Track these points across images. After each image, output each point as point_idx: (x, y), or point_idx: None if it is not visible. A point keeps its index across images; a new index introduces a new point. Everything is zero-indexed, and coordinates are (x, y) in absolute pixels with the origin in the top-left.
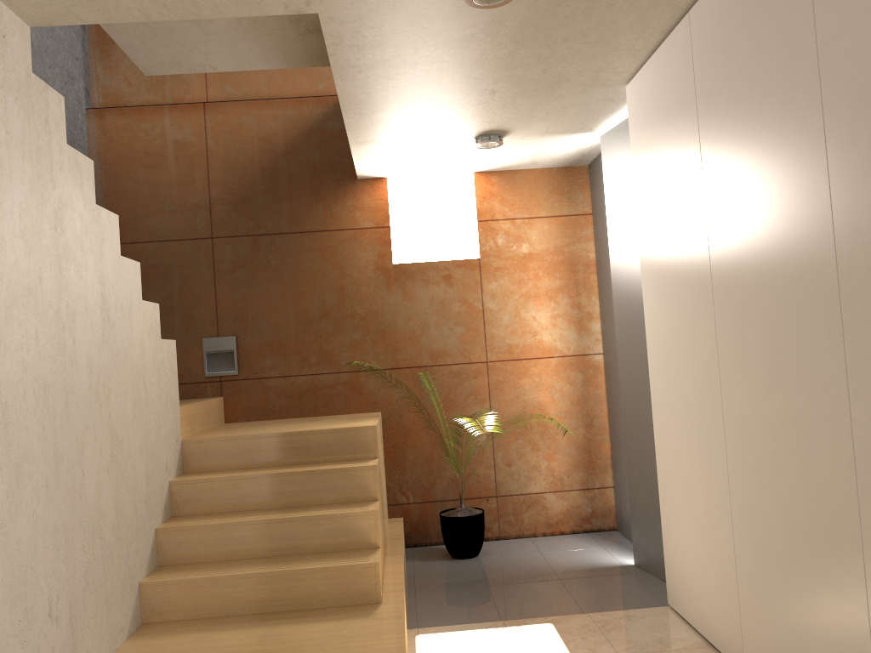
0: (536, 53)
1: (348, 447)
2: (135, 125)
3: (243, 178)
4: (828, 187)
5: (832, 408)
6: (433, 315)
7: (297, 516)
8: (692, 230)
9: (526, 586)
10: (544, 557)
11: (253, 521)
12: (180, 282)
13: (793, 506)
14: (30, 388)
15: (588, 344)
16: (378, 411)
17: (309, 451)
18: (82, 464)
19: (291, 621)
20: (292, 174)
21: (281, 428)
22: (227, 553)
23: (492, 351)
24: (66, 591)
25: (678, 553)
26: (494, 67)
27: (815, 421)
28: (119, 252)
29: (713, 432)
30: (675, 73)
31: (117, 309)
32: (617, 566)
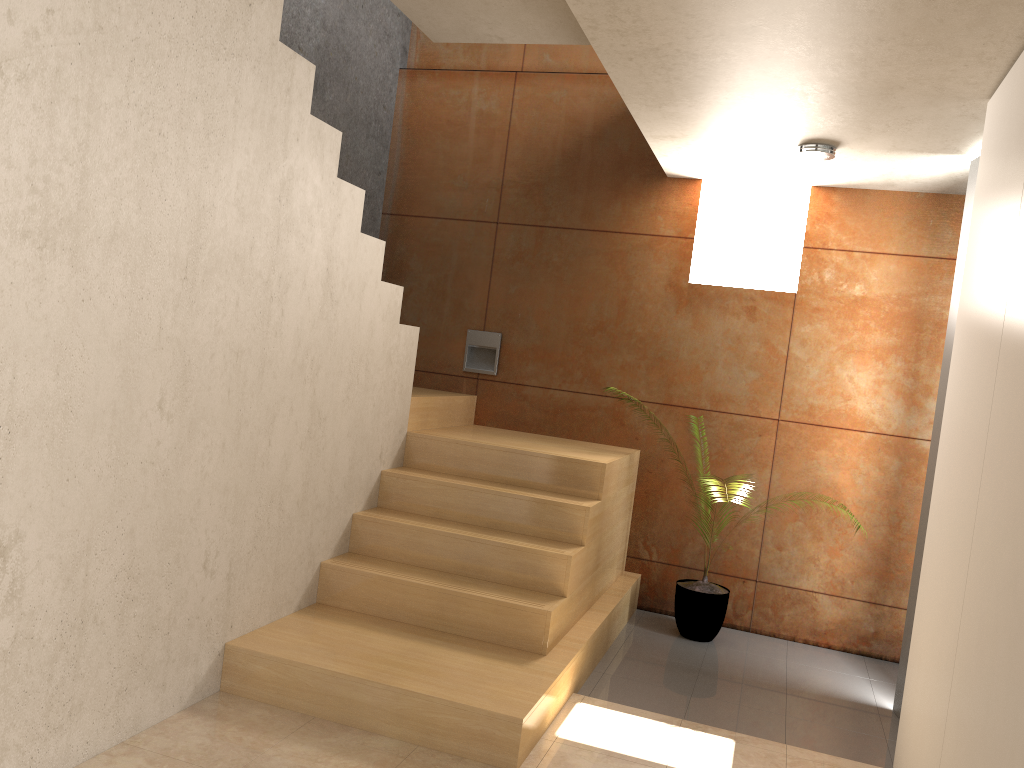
0: (845, 52)
1: (571, 480)
2: (443, 90)
3: (541, 160)
4: None
5: None
6: (724, 351)
7: (487, 539)
8: (995, 308)
9: (741, 692)
10: (787, 667)
11: (443, 532)
12: (457, 266)
13: (992, 690)
14: (219, 352)
15: (916, 425)
16: (637, 448)
17: (529, 475)
18: (269, 434)
19: (446, 644)
20: (594, 163)
21: (512, 443)
22: (413, 558)
23: (788, 408)
24: (228, 549)
25: (910, 710)
26: (795, 65)
27: None
28: (359, 228)
29: (959, 572)
30: (1023, 95)
31: (345, 286)
32: (869, 705)
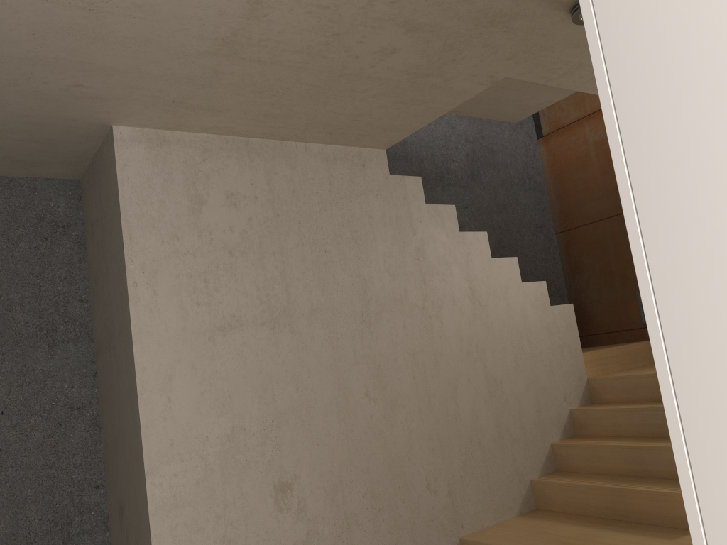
0: None
1: None
2: (567, 140)
3: None
4: None
5: None
6: None
7: (642, 445)
8: None
9: None
10: None
11: (611, 445)
12: (614, 250)
13: None
14: (400, 356)
15: None
16: None
17: None
18: (455, 398)
19: (616, 528)
20: None
21: None
22: (597, 468)
23: None
24: (444, 475)
25: None
26: None
27: None
28: (489, 256)
29: None
30: None
31: (490, 294)
32: None
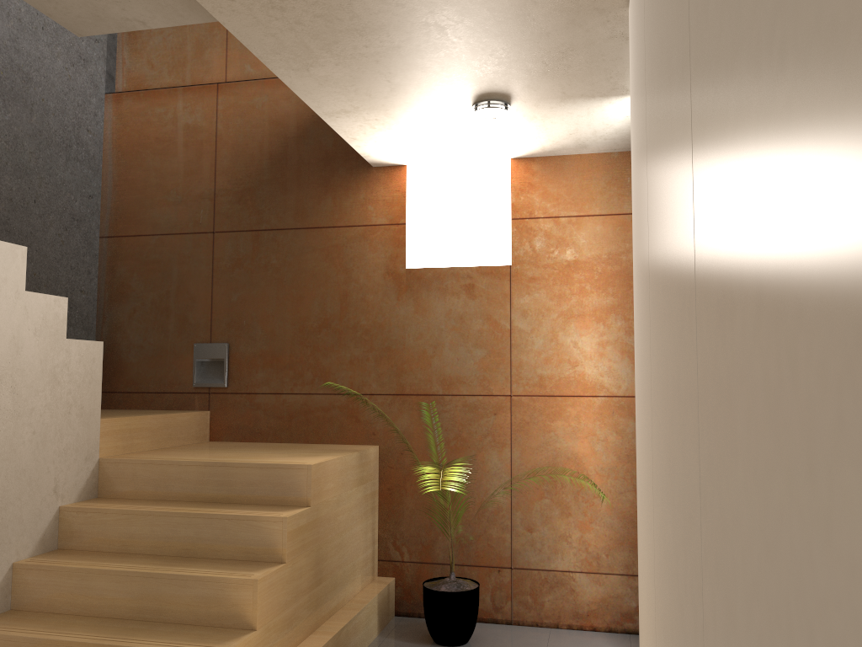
0: None
1: (276, 489)
2: (149, 109)
3: (250, 166)
4: (689, 55)
5: (693, 572)
6: (449, 332)
7: (163, 572)
8: (644, 207)
9: None
10: None
11: (114, 571)
12: (178, 280)
13: None
14: None
15: None
16: (375, 444)
17: (232, 488)
18: None
19: None
20: (301, 162)
21: (221, 456)
22: (83, 607)
23: (519, 383)
24: None
25: None
26: None
27: (686, 588)
28: None
29: (651, 548)
30: None
31: None
32: None
